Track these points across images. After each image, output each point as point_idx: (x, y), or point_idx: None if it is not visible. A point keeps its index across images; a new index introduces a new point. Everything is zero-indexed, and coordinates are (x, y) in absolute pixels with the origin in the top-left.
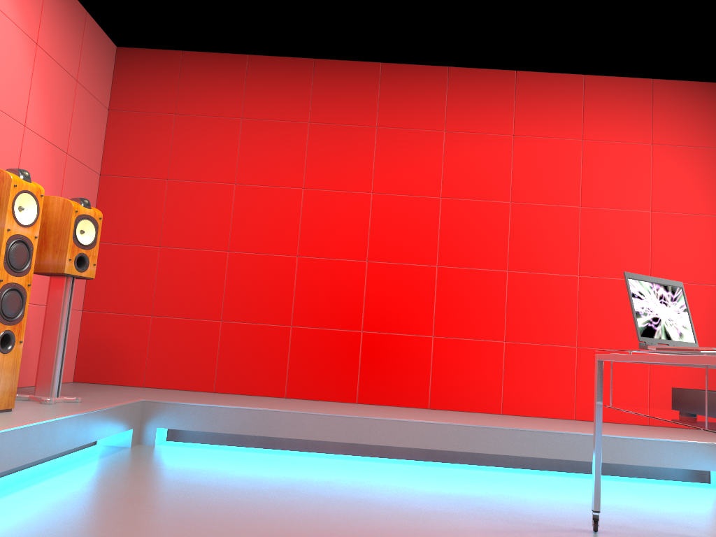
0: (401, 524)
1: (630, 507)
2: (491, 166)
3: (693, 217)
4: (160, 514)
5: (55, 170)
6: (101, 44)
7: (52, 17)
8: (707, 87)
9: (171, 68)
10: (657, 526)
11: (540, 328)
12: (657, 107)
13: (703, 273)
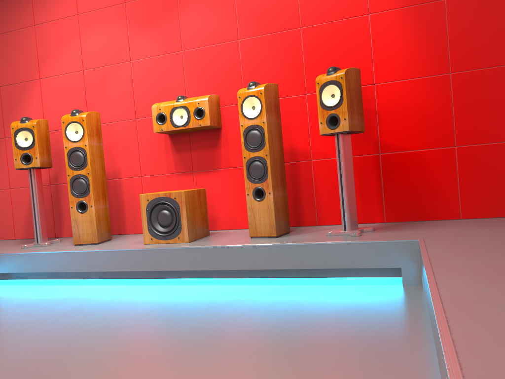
0: None
1: None
2: None
3: None
4: (150, 315)
5: (428, 24)
6: None
7: None
8: None
9: None
10: None
11: None
12: None
13: None
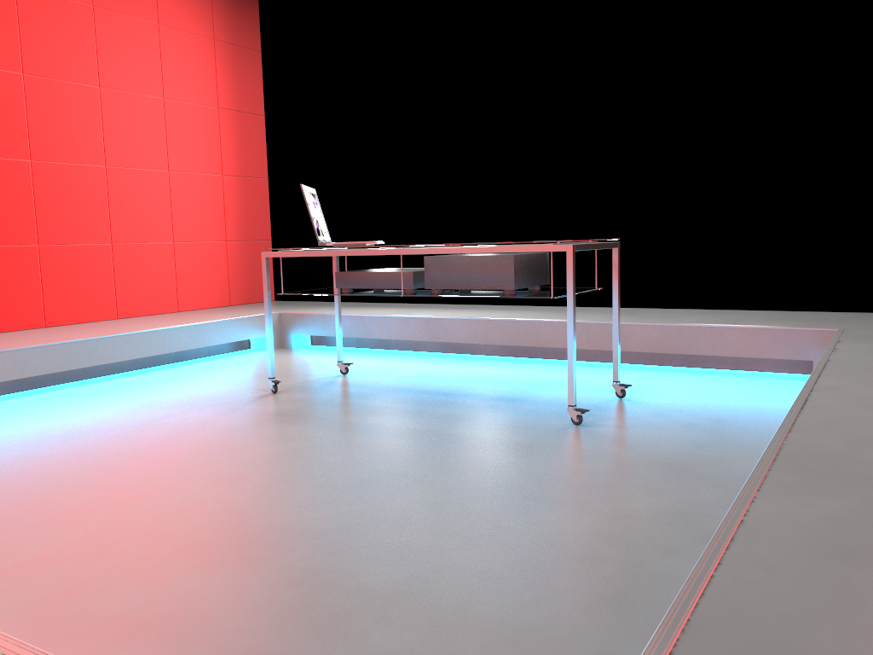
0: (161, 431)
1: (252, 375)
2: None
3: (198, 107)
4: None
5: None
6: None
7: None
8: None
9: None
10: (293, 380)
11: (74, 226)
12: None
13: (208, 163)
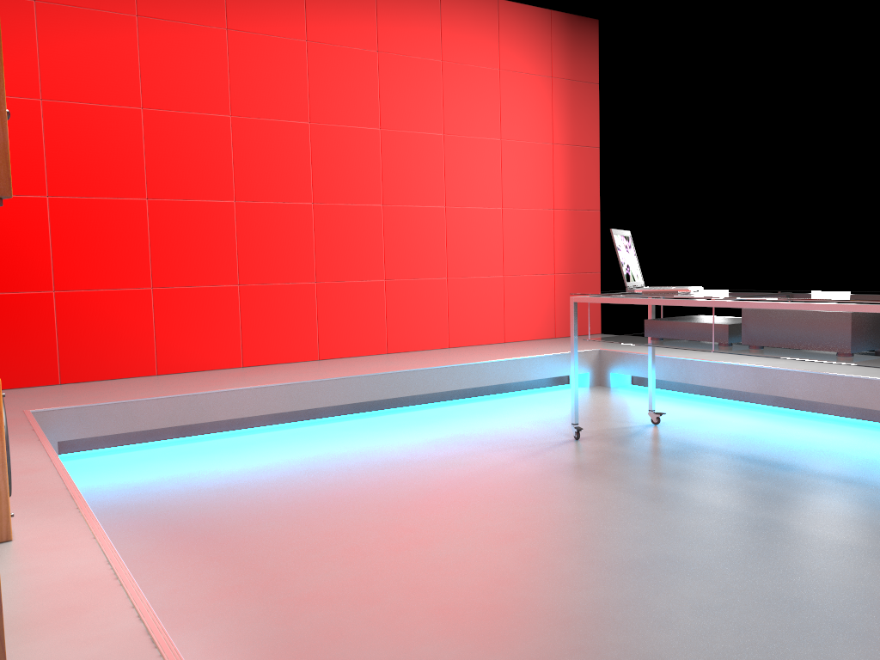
0: (459, 470)
1: (561, 416)
2: (358, 87)
3: (532, 144)
4: (269, 521)
5: None
6: None
7: None
8: (541, 13)
9: None
10: (600, 425)
11: (416, 262)
12: (503, 30)
13: (540, 198)
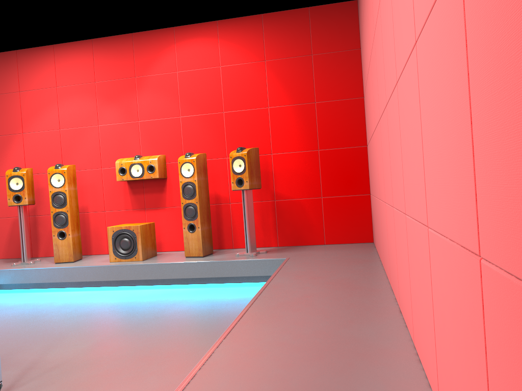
0: (72, 341)
1: None
2: None
3: None
4: (119, 306)
5: (305, 117)
6: (335, 13)
7: (274, 37)
8: None
9: None
10: None
11: (412, 185)
12: None
13: None
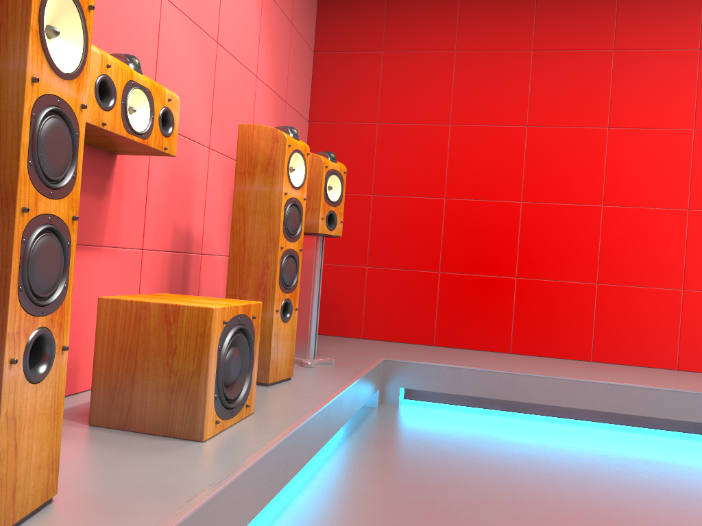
0: None
1: None
2: None
3: None
4: (489, 511)
5: (278, 121)
6: None
7: None
8: None
9: (377, 0)
10: None
11: None
12: None
13: None
